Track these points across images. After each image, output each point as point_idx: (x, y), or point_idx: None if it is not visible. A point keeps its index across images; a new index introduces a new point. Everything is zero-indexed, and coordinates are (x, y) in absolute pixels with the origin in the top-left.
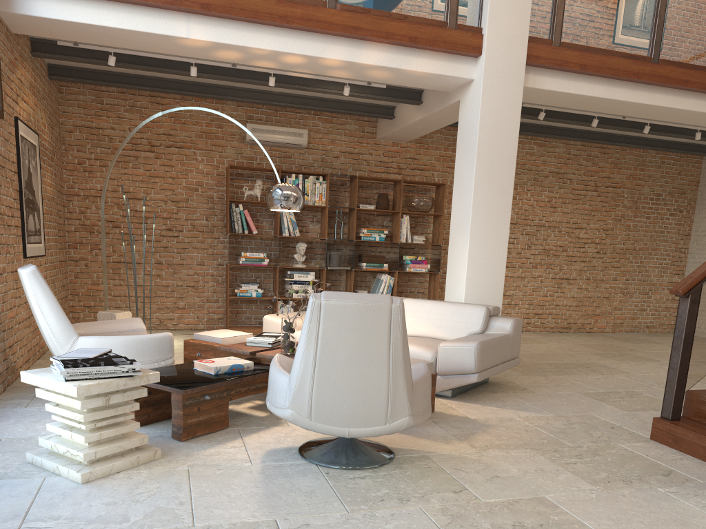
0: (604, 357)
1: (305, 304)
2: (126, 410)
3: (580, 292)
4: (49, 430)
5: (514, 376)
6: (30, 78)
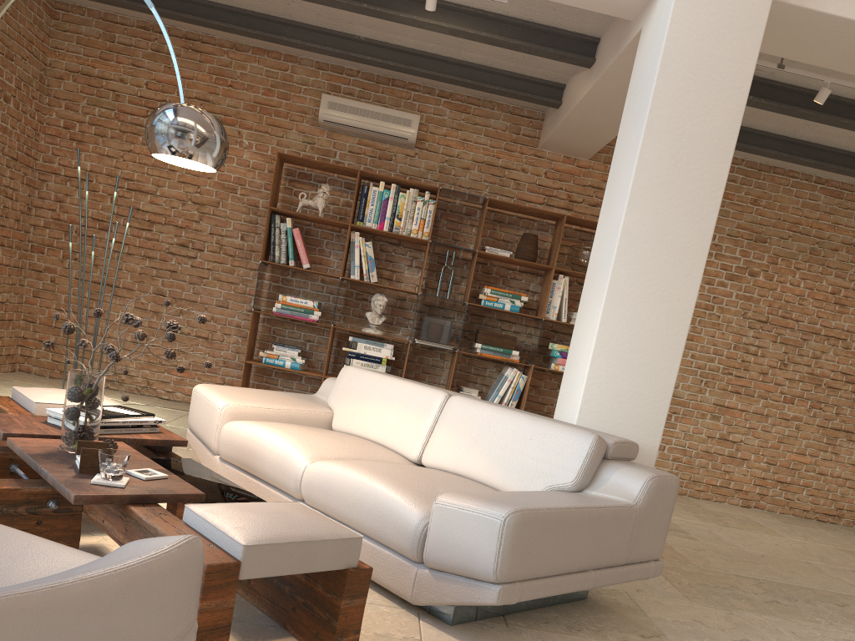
0: None
1: None
2: None
3: None
4: None
5: (659, 596)
6: None
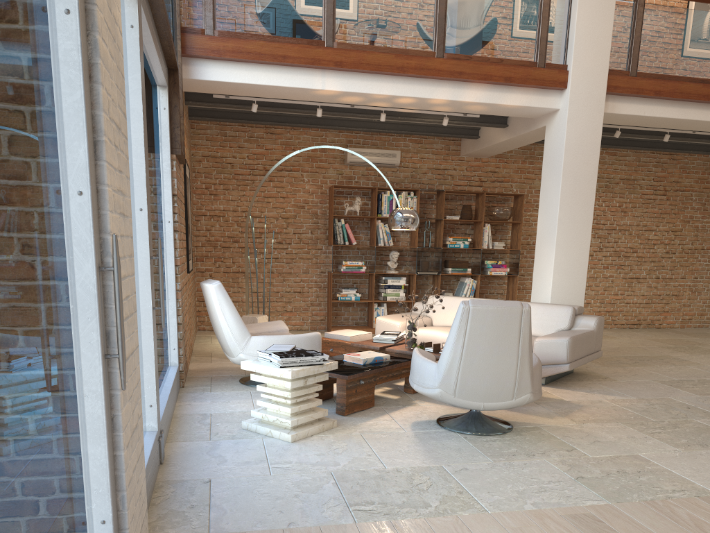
0: (676, 351)
1: (395, 306)
2: (314, 390)
3: (650, 290)
4: (259, 404)
5: (595, 367)
6: (185, 123)
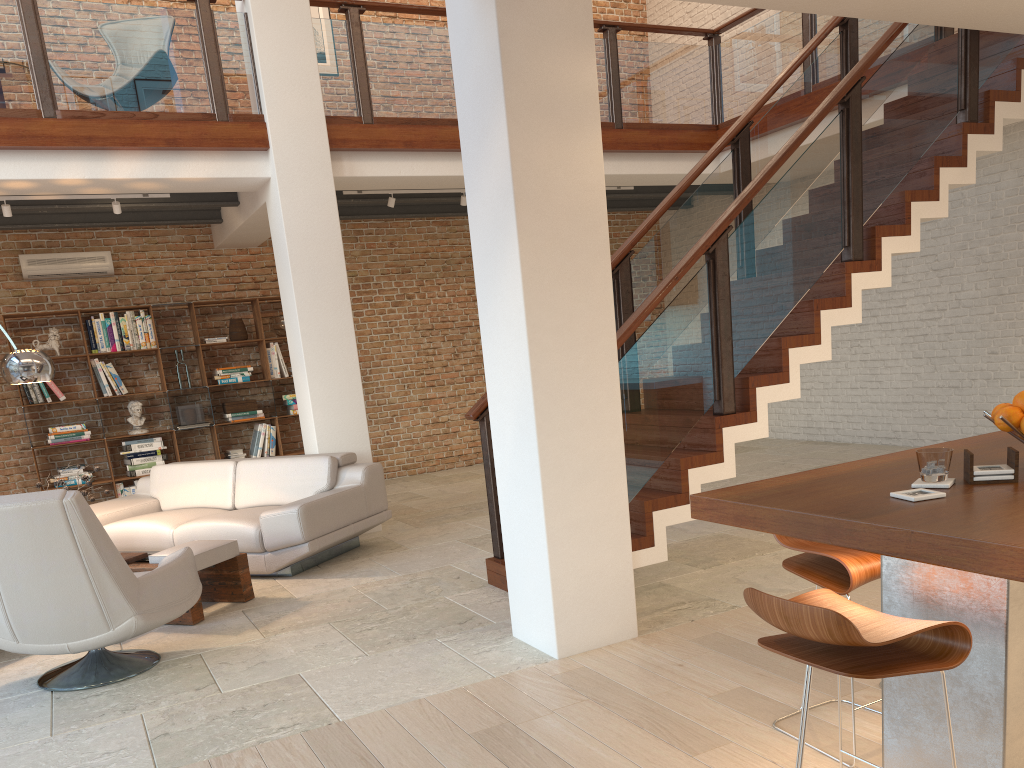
0: None
1: None
2: None
3: None
4: None
5: (401, 531)
6: None
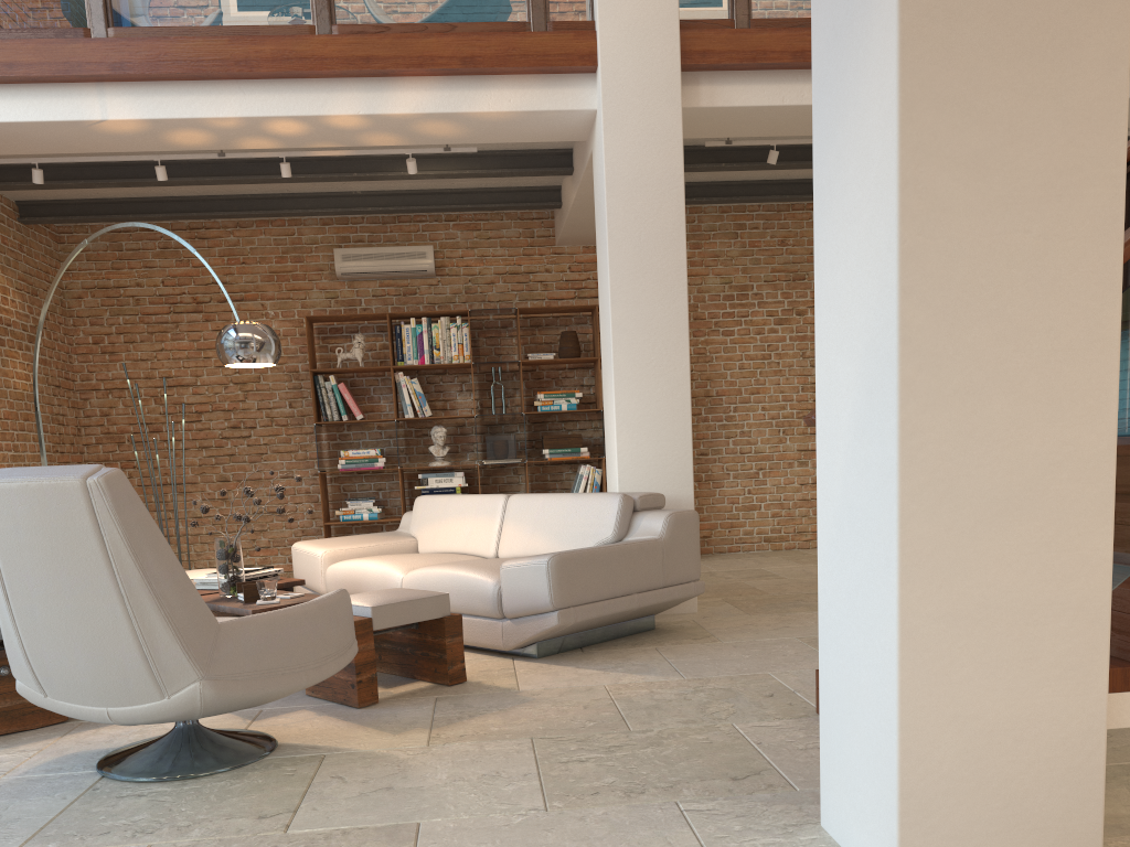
0: None
1: None
2: None
3: None
4: None
5: (722, 617)
6: None
